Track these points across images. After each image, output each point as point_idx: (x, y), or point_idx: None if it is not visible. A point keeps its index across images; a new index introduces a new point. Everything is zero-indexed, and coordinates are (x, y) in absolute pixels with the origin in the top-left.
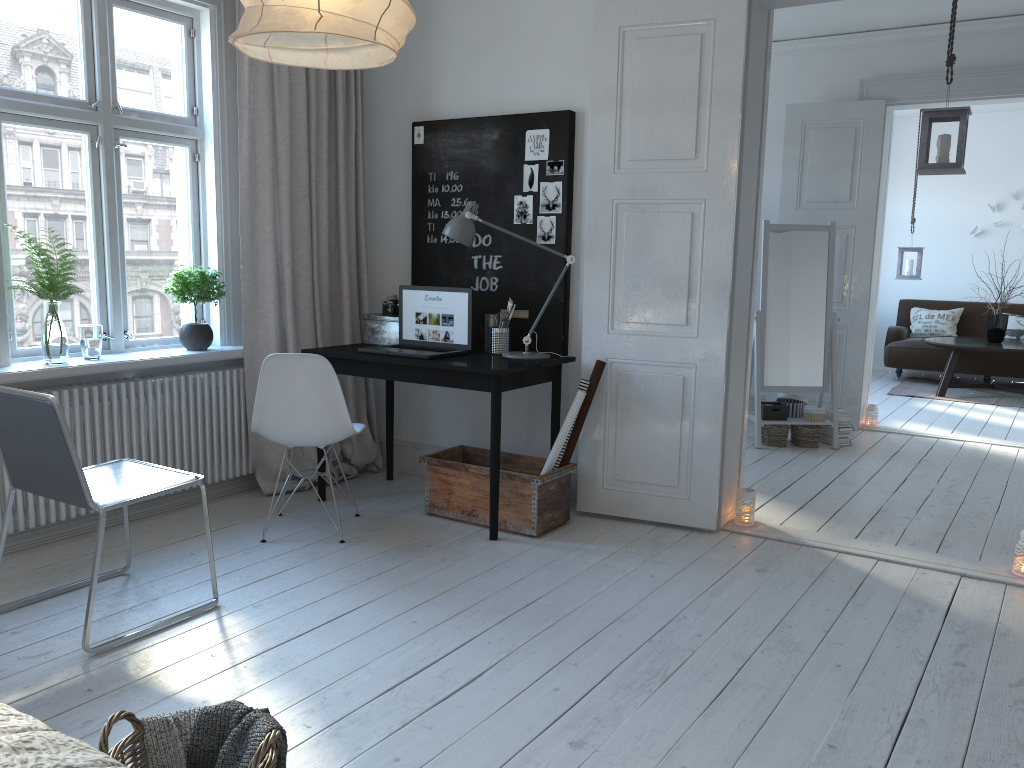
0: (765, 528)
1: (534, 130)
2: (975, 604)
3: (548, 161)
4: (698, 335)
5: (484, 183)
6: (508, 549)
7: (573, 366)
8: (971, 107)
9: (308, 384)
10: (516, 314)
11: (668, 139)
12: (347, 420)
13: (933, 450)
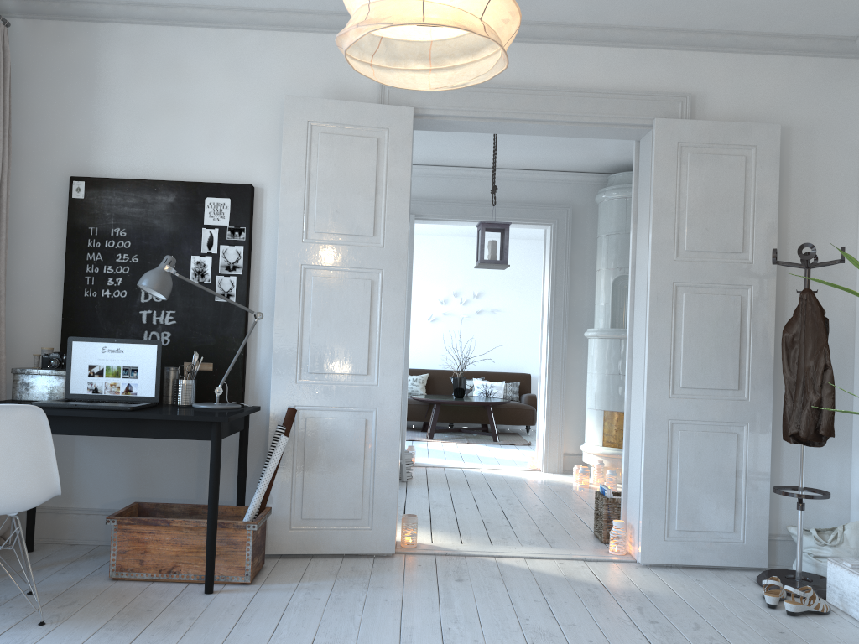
0: (428, 546)
1: (214, 198)
2: (613, 578)
3: (229, 227)
4: (378, 383)
5: (157, 242)
6: (234, 599)
7: (250, 416)
8: (427, 230)
9: (15, 440)
10: (200, 366)
11: (351, 218)
12: (55, 479)
13: (468, 476)
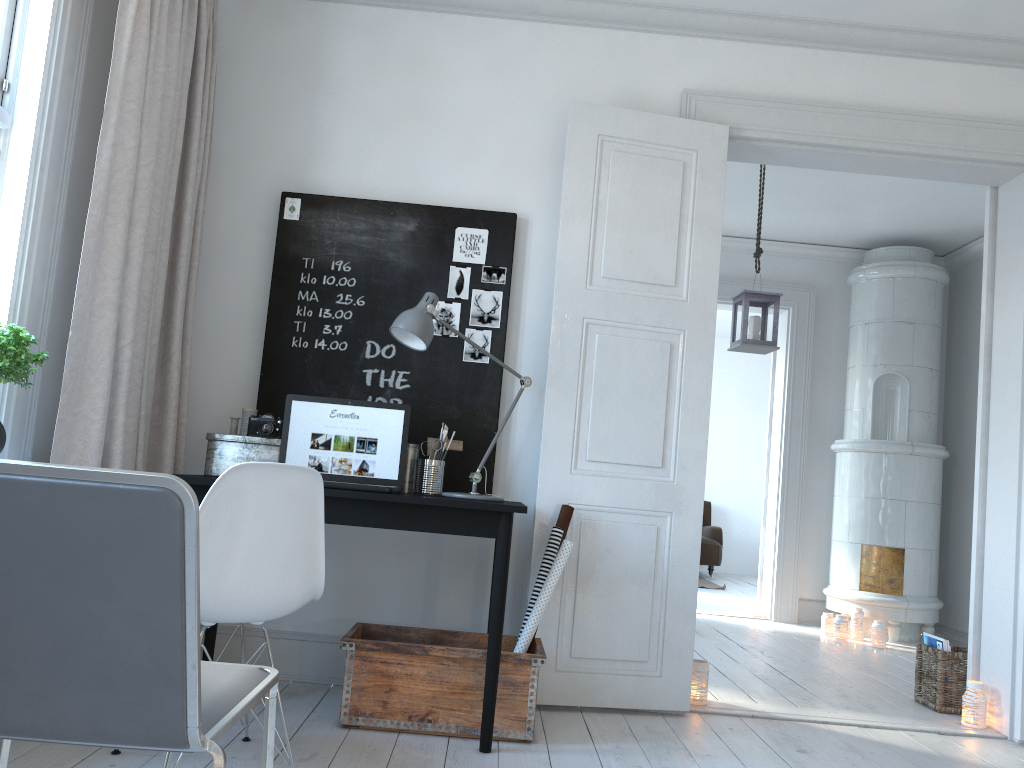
0: (721, 705)
1: (467, 228)
2: (1000, 759)
3: (485, 266)
4: (674, 479)
5: (390, 280)
6: (527, 762)
7: None
8: None
9: (284, 516)
10: (447, 445)
11: (647, 261)
12: (320, 577)
13: None
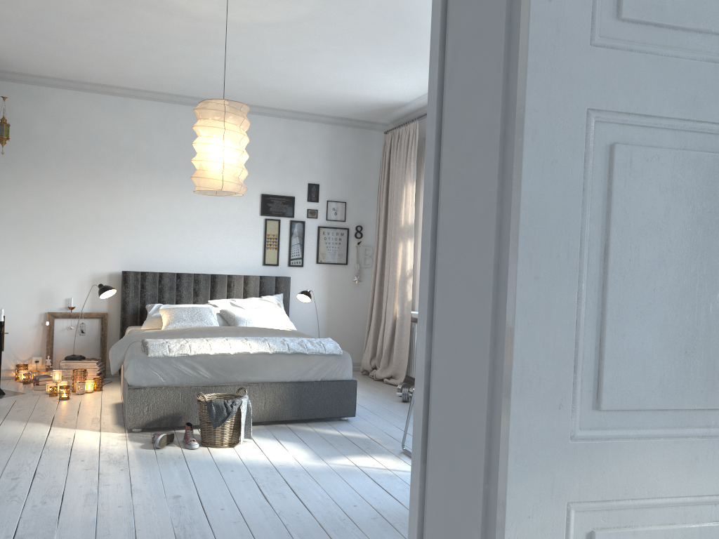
0: None
1: None
2: None
3: None
4: None
5: None
6: None
7: None
8: None
9: None
10: None
11: None
12: None
13: None
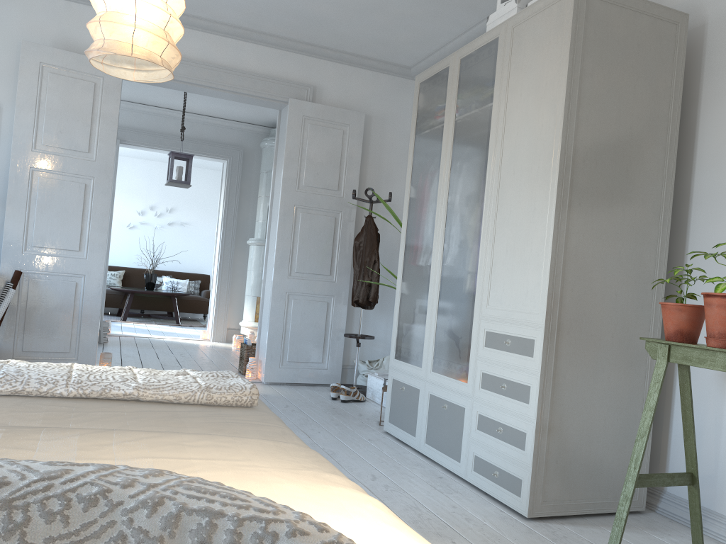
0: None
1: None
2: None
3: None
4: (87, 257)
5: None
6: None
7: None
8: (129, 153)
9: None
10: None
11: (71, 137)
12: None
13: (153, 342)
